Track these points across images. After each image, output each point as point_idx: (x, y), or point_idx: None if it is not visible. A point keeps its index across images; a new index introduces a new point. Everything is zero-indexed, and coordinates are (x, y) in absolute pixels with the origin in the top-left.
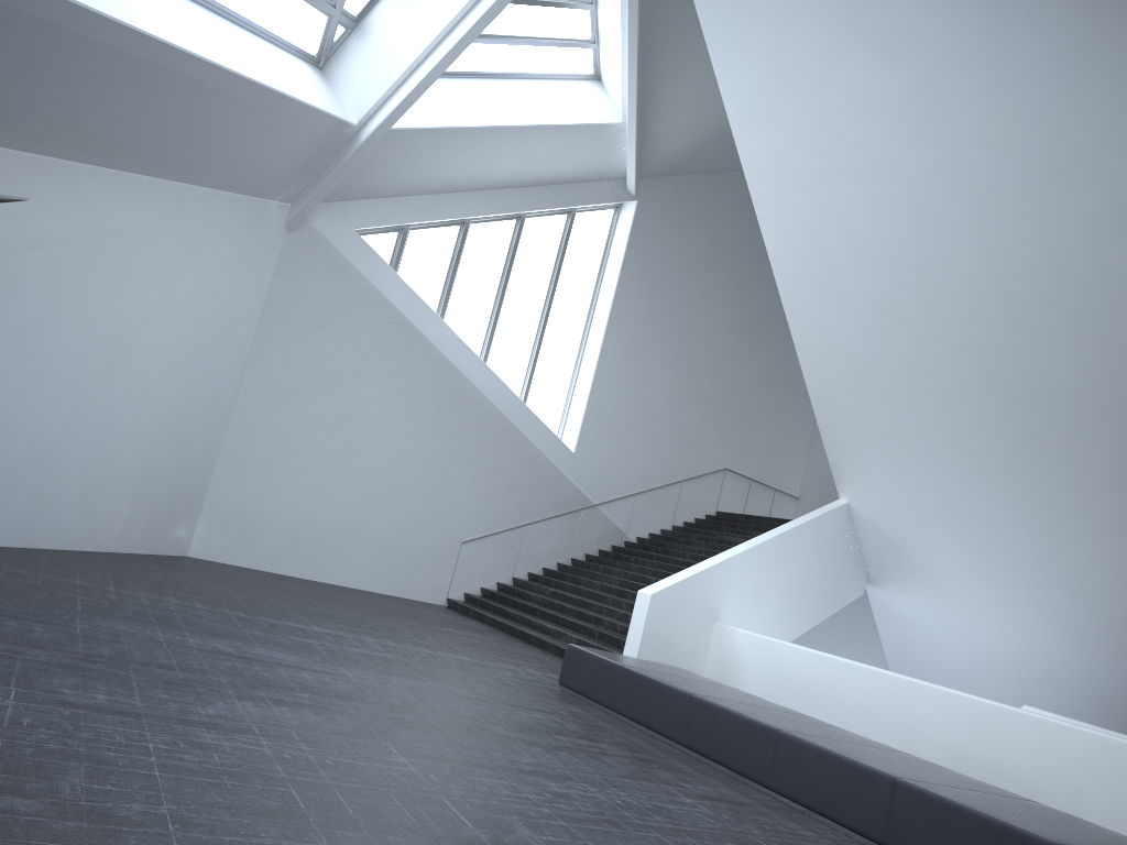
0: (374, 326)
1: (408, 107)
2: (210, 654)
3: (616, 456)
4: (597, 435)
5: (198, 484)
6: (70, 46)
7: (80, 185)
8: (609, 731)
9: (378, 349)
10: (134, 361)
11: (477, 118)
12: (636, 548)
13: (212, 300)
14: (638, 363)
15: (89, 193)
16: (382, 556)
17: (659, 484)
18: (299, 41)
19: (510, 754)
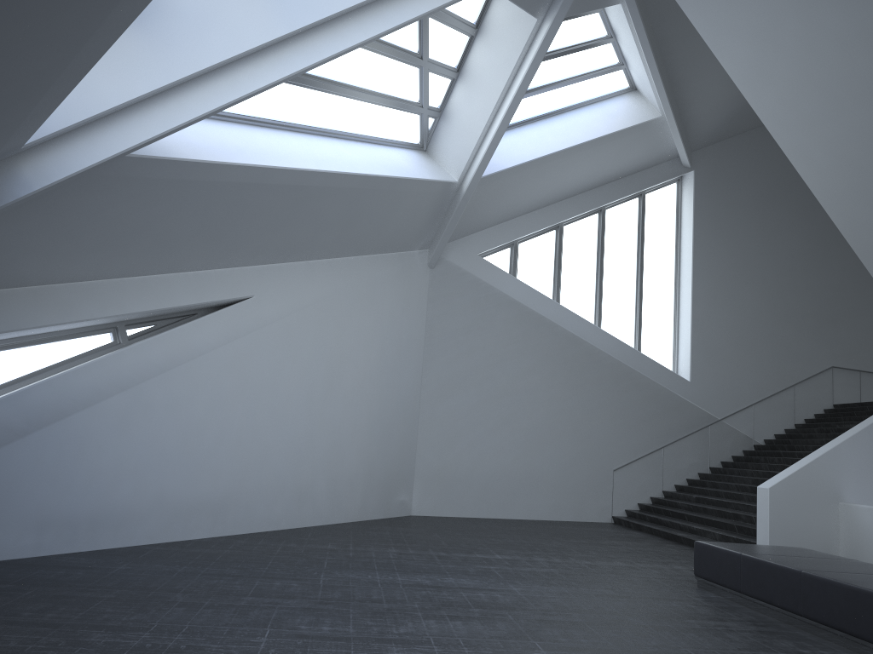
0: (507, 320)
1: (490, 158)
2: (411, 587)
3: (728, 376)
4: (706, 363)
5: (407, 462)
6: (253, 192)
7: (283, 277)
8: (738, 610)
9: (513, 336)
10: (343, 385)
11: (545, 149)
12: (765, 449)
13: (388, 331)
14: (728, 297)
15: (290, 281)
16: (552, 491)
17: (773, 392)
18: (405, 137)
19: (639, 639)
